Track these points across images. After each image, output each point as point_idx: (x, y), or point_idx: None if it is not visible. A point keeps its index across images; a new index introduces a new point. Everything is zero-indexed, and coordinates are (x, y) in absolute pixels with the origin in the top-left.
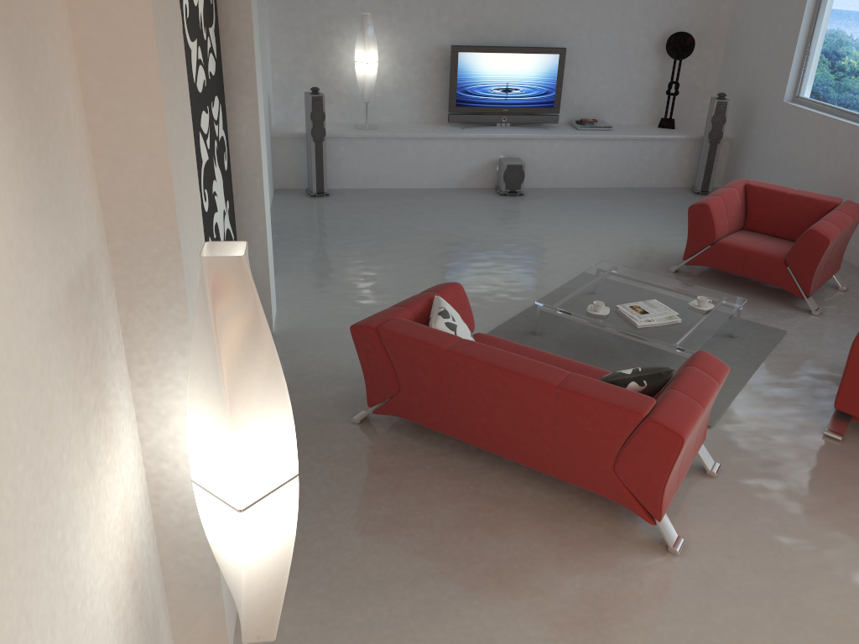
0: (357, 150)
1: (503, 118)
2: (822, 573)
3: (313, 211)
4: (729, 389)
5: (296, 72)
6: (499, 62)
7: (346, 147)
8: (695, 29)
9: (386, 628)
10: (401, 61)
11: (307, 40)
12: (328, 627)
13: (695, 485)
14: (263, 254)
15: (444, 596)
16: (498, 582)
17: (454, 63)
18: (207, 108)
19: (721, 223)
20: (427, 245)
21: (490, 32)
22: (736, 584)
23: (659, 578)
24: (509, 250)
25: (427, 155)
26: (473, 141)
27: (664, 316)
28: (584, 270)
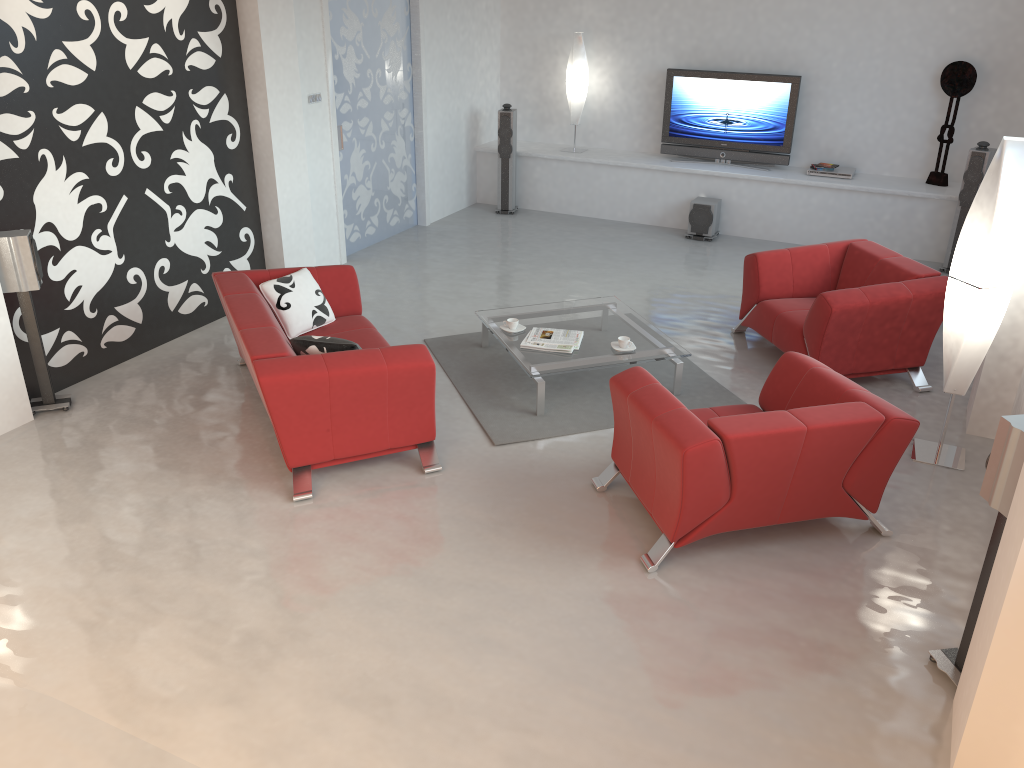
0: (553, 172)
1: (722, 154)
2: (378, 552)
3: (475, 224)
4: (574, 427)
5: (522, 90)
6: (719, 89)
7: (543, 168)
8: (994, 59)
9: (61, 465)
10: (622, 84)
11: (533, 59)
12: (36, 454)
13: (399, 473)
14: (278, 228)
15: (116, 464)
16: (158, 470)
17: (668, 88)
18: (172, 92)
19: (774, 280)
20: (525, 265)
21: (720, 55)
22: (301, 531)
23: (257, 507)
24: (595, 283)
25: (621, 185)
26: (671, 174)
27: (559, 344)
28: (637, 312)
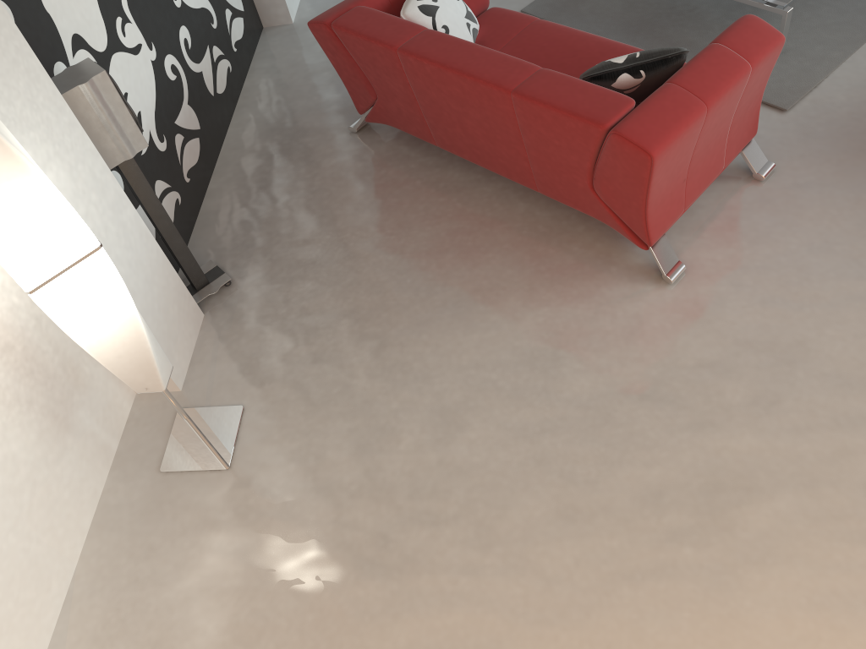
0: None
1: None
2: (853, 306)
3: None
4: (837, 52)
5: None
6: None
7: None
8: None
9: (327, 363)
10: None
11: None
12: (273, 361)
13: (731, 193)
14: None
15: (393, 331)
16: (454, 315)
17: None
18: None
19: None
20: None
21: None
22: (731, 319)
23: (639, 311)
24: None
25: None
26: None
27: None
28: None
